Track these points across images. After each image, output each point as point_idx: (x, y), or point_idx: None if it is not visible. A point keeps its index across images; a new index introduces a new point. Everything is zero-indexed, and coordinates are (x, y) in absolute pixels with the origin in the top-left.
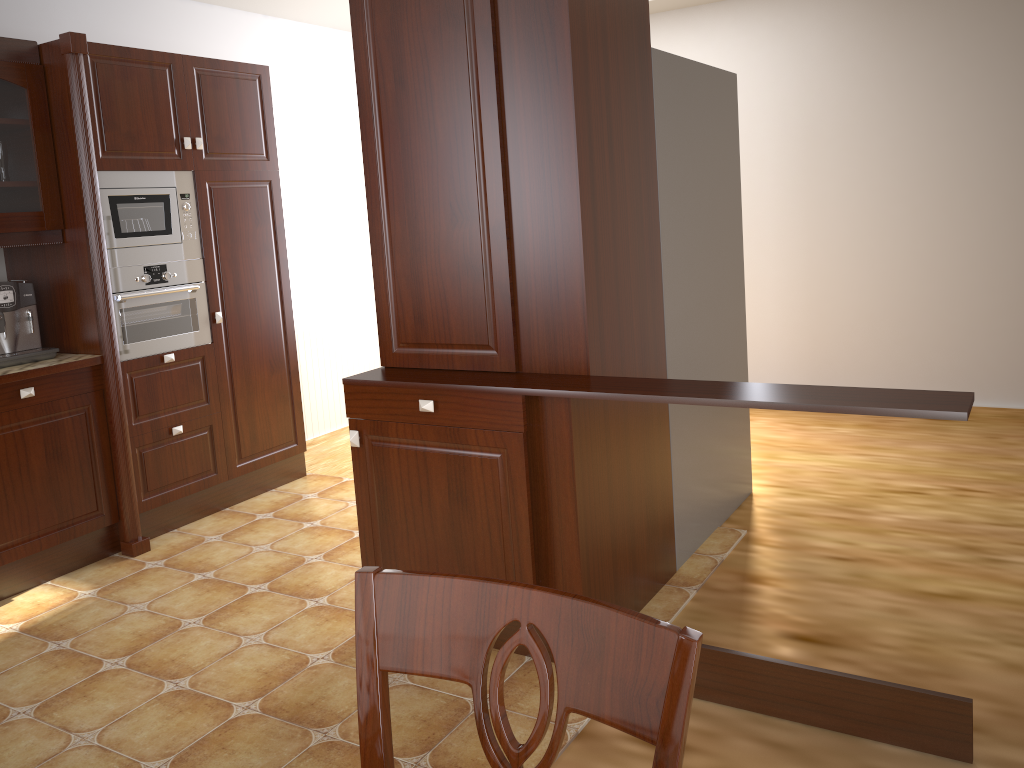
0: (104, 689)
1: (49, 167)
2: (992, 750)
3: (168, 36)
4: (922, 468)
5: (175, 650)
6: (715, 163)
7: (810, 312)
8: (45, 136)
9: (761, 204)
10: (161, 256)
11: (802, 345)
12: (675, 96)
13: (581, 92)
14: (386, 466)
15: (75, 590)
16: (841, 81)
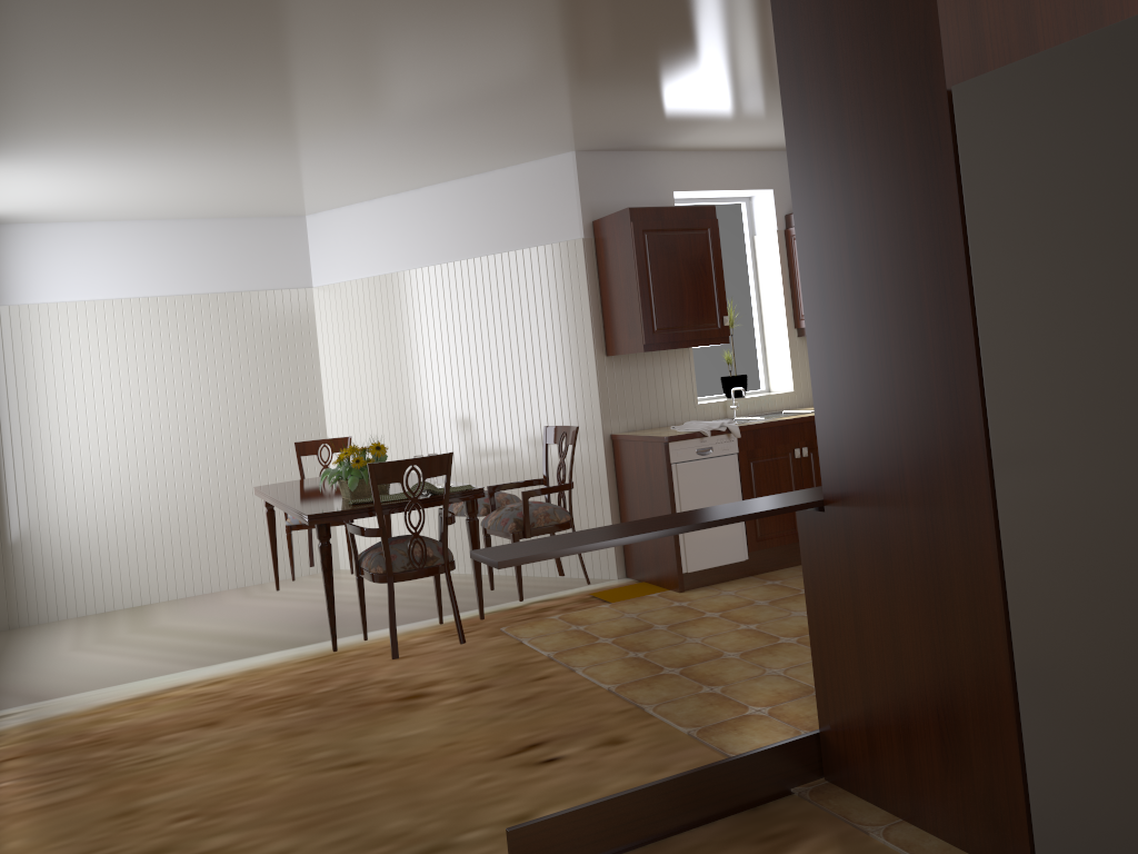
0: None
1: None
2: None
3: None
4: None
5: None
6: None
7: None
8: None
9: None
10: None
11: None
12: (1032, 126)
13: (804, 212)
14: None
15: None
16: None
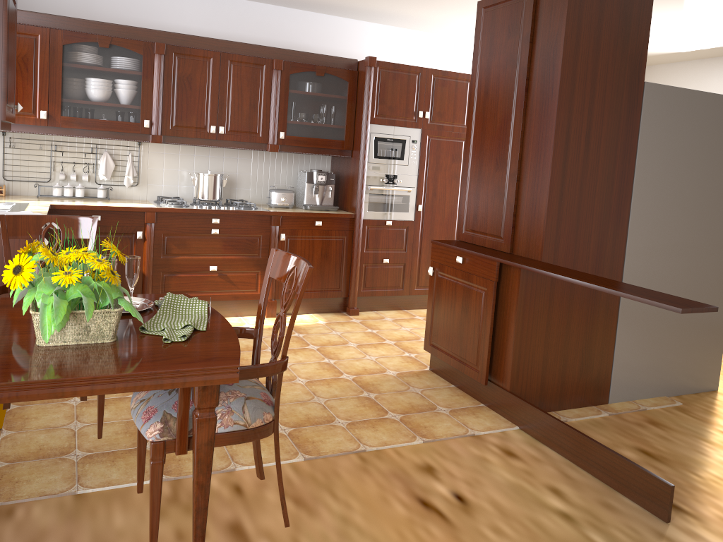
0: (303, 353)
1: (351, 120)
2: (689, 525)
3: (434, 56)
4: None
5: (338, 350)
6: (711, 158)
7: None
8: (352, 105)
9: None
10: (395, 170)
11: None
12: (668, 112)
13: (564, 106)
14: (440, 288)
15: (318, 320)
16: None
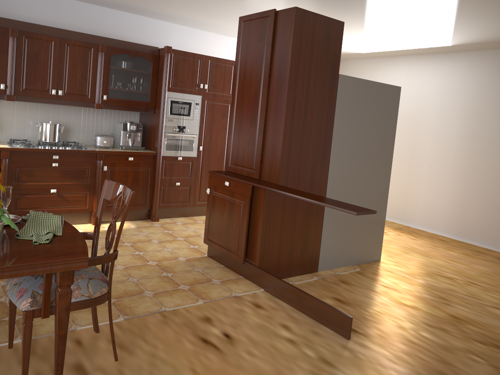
0: (120, 248)
1: (154, 88)
2: (360, 340)
3: (210, 47)
4: (466, 272)
5: (145, 246)
6: (377, 121)
7: (463, 199)
8: (155, 78)
9: (449, 146)
10: (184, 123)
11: (457, 214)
12: (352, 92)
13: (292, 87)
14: (214, 202)
15: (130, 225)
16: (494, 95)
